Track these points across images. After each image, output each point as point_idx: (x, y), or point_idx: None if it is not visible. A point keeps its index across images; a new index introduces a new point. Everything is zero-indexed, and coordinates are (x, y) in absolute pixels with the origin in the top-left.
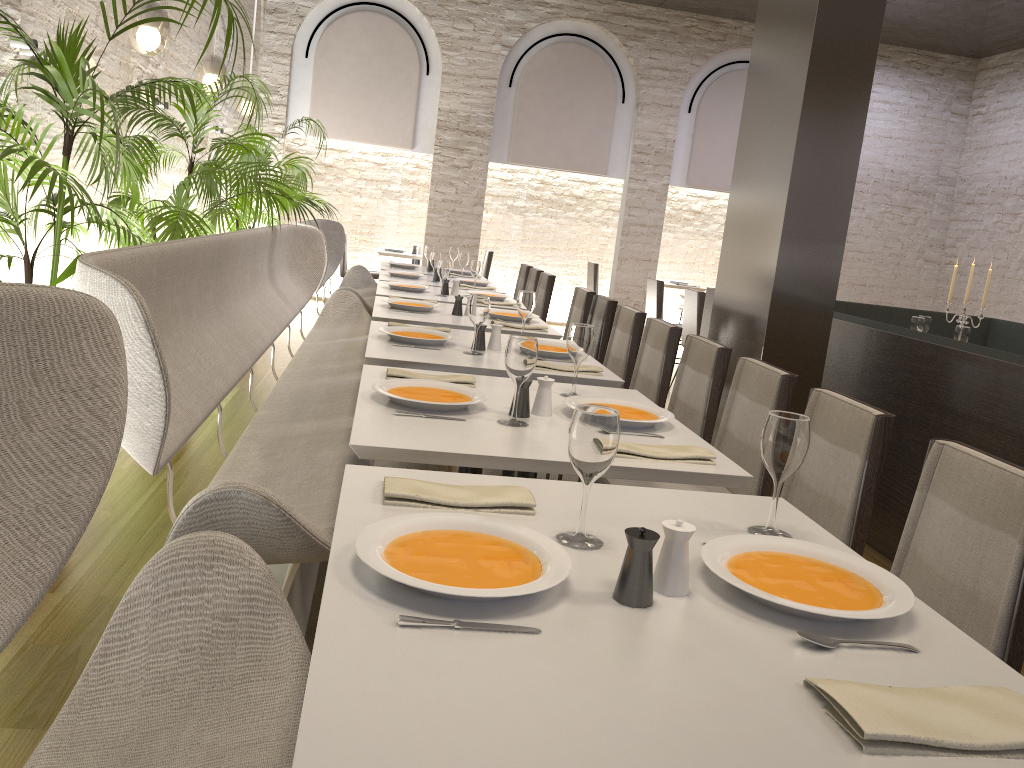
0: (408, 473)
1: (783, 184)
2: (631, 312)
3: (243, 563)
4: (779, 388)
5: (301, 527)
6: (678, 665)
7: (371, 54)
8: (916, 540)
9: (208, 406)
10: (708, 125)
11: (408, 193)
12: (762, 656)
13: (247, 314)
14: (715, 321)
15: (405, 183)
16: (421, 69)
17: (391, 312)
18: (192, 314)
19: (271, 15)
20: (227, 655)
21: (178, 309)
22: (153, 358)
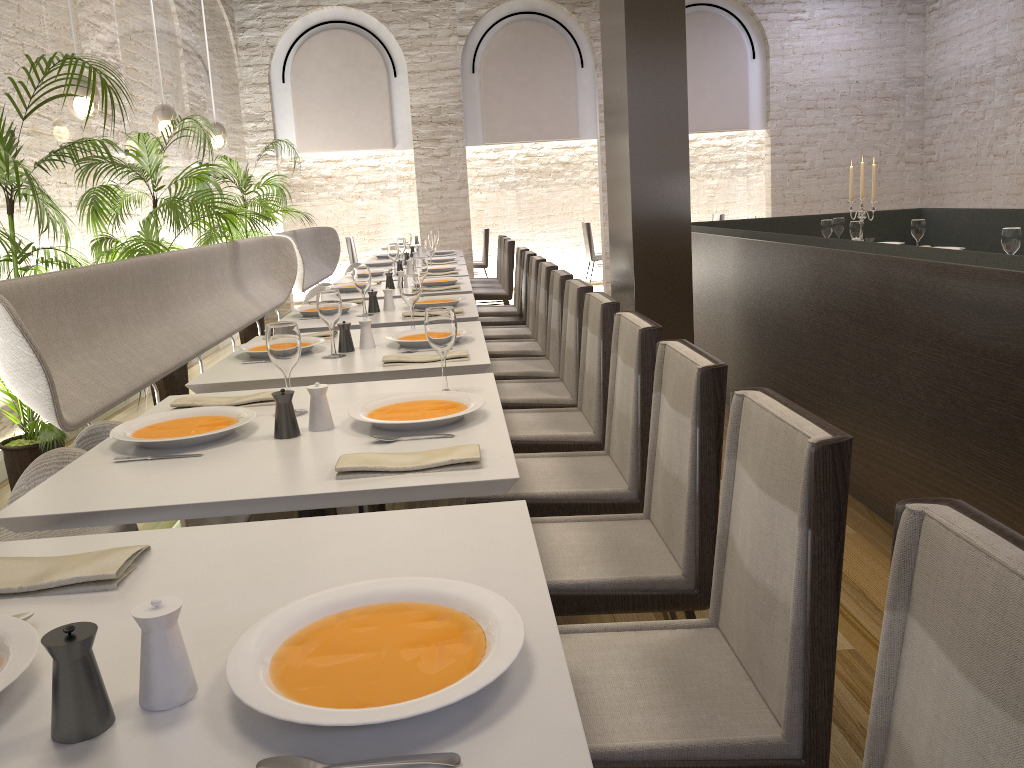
0: (210, 395)
1: (626, 127)
2: (535, 260)
3: None
4: (577, 299)
5: None
6: (274, 459)
7: (341, 68)
8: (615, 390)
9: (133, 385)
10: None
11: (405, 188)
12: (337, 450)
13: (199, 316)
14: (612, 255)
15: (400, 180)
16: (389, 73)
17: None
18: (127, 320)
19: (245, 51)
20: None
21: (108, 317)
22: (26, 344)
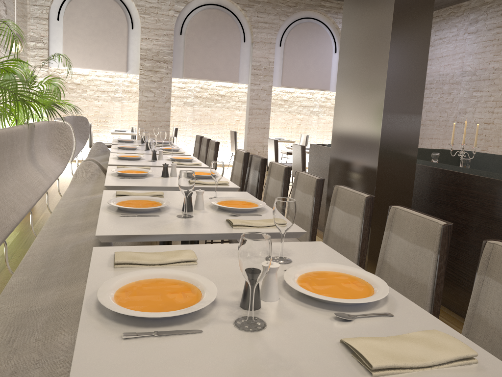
0: None
1: (381, 77)
2: (281, 167)
3: None
4: (442, 235)
5: None
6: None
7: (98, 17)
8: None
9: None
10: (291, 53)
11: (126, 97)
12: None
13: (4, 194)
14: (333, 168)
15: (124, 92)
16: (128, 25)
17: (118, 180)
18: None
19: None
20: None
21: None
22: None
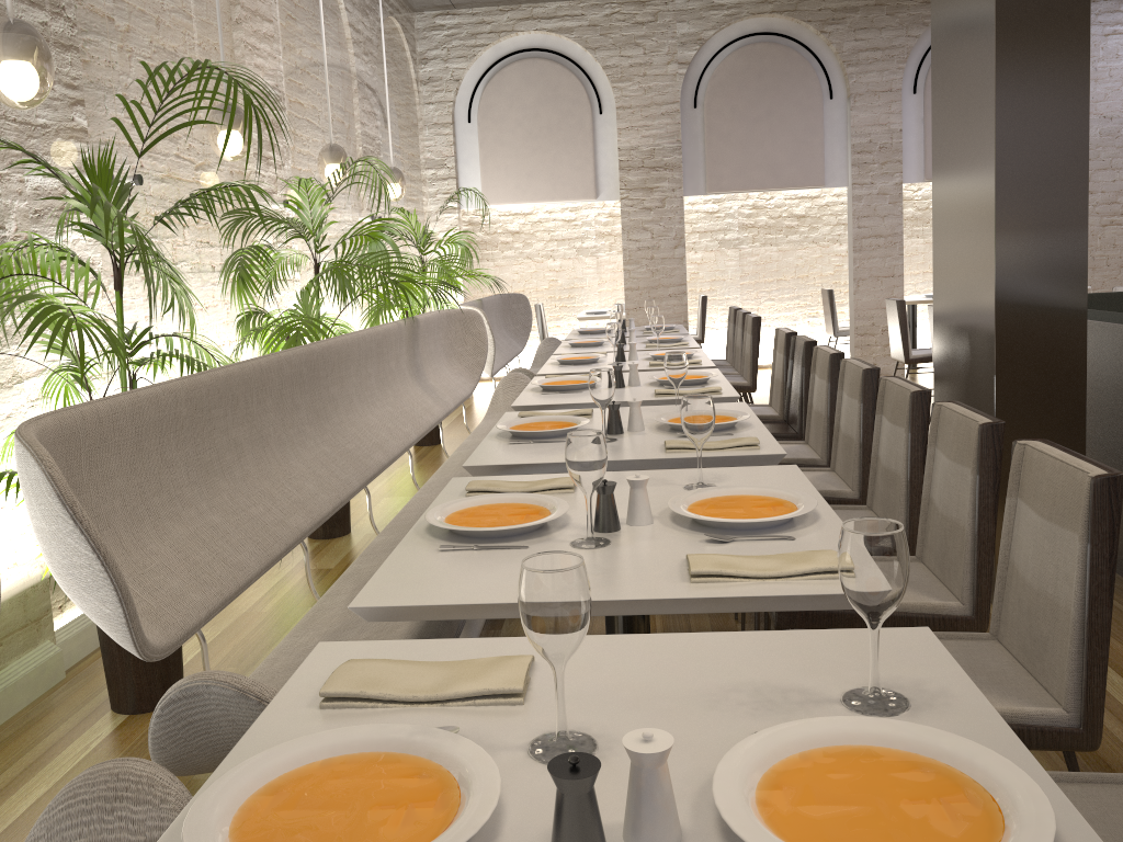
0: (392, 647)
1: (988, 164)
2: (826, 353)
3: (153, 801)
4: (979, 442)
5: None
6: None
7: (536, 104)
8: None
9: (271, 553)
10: None
11: (604, 246)
12: None
13: (368, 425)
14: (938, 348)
15: (600, 236)
16: (593, 109)
17: (538, 396)
18: (269, 443)
19: (426, 85)
20: None
21: (241, 442)
22: (80, 536)
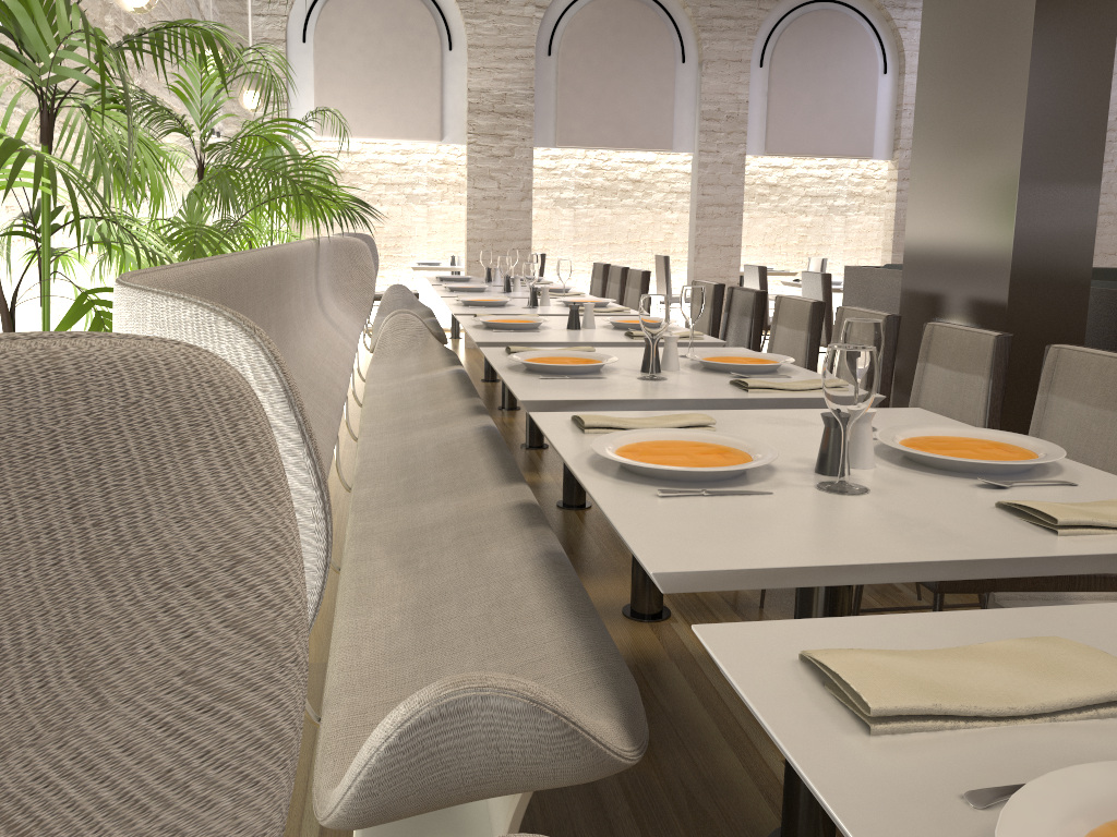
0: (817, 630)
1: (1014, 109)
2: (802, 302)
3: None
4: None
5: (591, 740)
6: None
7: (381, 31)
8: None
9: None
10: (784, 80)
11: (436, 195)
12: None
13: (312, 356)
14: (909, 303)
15: (432, 184)
16: (442, 44)
17: (493, 334)
18: None
19: None
20: None
21: None
22: (302, 461)
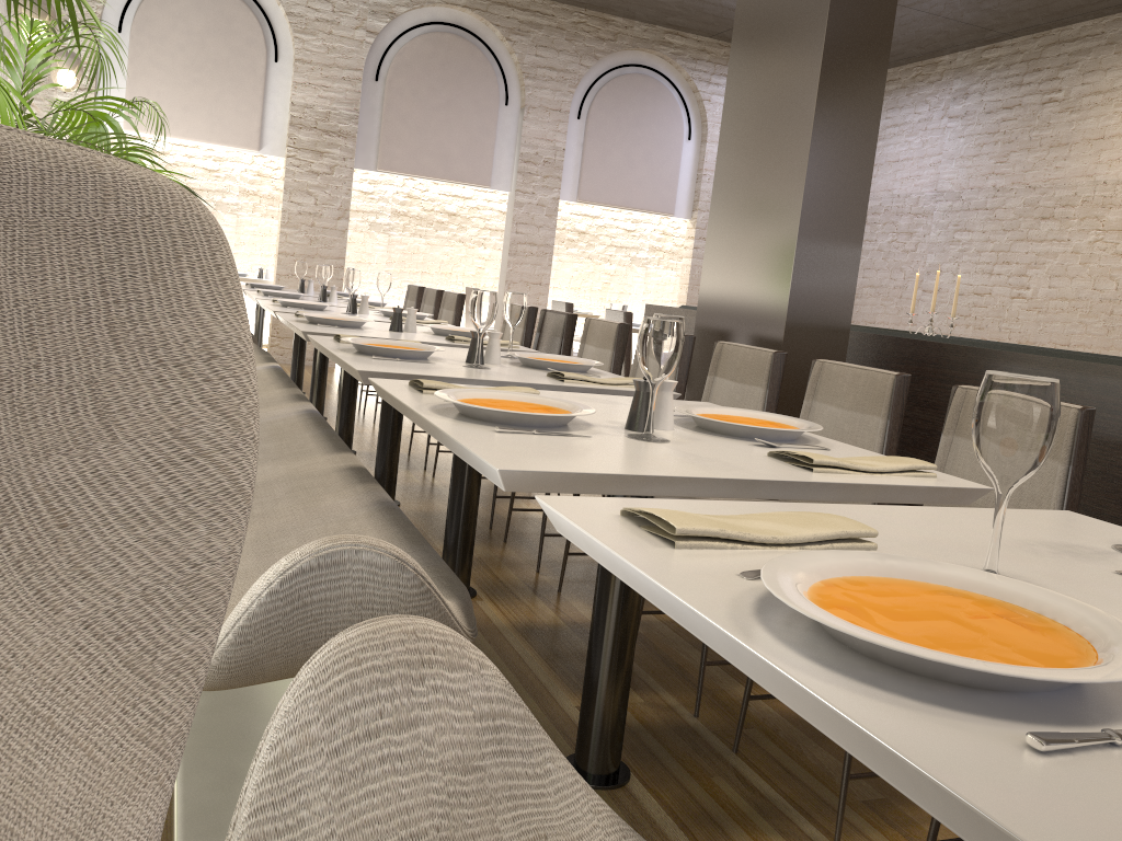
0: (633, 503)
1: (798, 168)
2: (609, 324)
3: (470, 666)
4: (894, 390)
5: (441, 602)
6: None
7: (205, 33)
8: None
9: None
10: (599, 133)
11: (248, 206)
12: None
13: None
14: (702, 333)
15: (244, 194)
16: (268, 54)
17: (318, 327)
18: None
19: None
20: (486, 836)
21: None
22: None
